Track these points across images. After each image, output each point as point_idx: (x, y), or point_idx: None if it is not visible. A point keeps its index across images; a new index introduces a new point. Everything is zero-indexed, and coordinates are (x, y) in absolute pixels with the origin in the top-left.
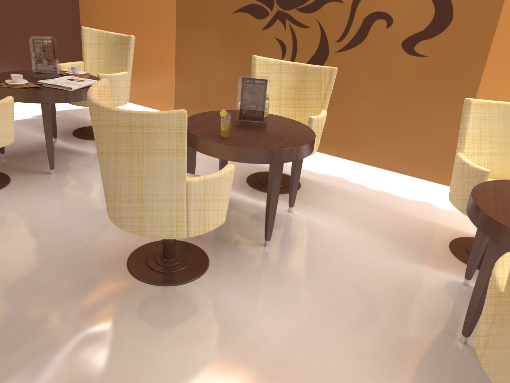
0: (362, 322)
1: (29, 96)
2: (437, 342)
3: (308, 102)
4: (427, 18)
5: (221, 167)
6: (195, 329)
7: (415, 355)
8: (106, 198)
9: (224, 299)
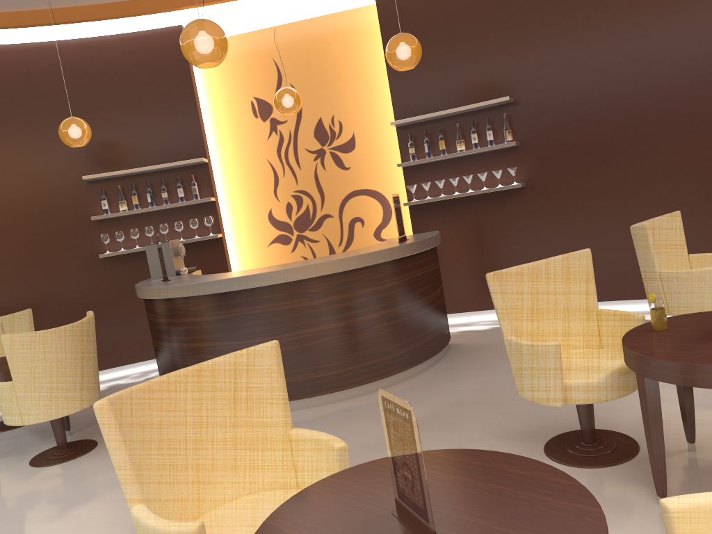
0: None
1: None
2: None
3: None
4: None
5: None
6: None
7: None
8: None
9: None
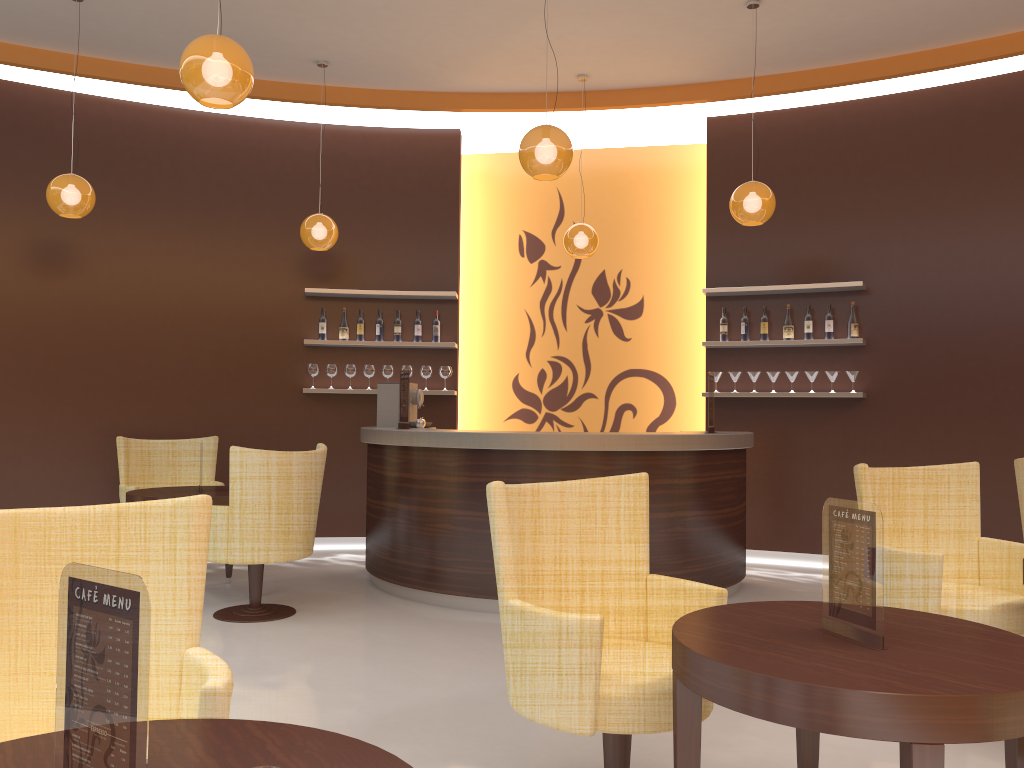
0: None
1: None
2: None
3: None
4: None
5: None
6: None
7: None
8: None
9: None
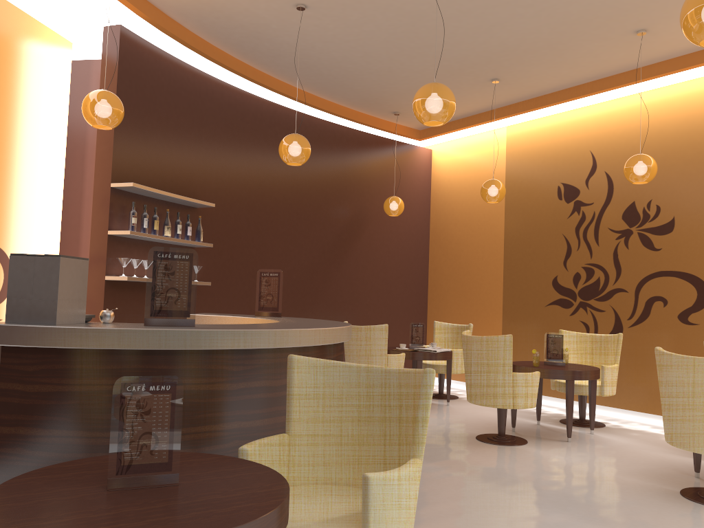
0: (626, 465)
1: (410, 355)
2: (676, 475)
3: (605, 361)
4: (692, 297)
5: (537, 402)
6: (518, 456)
7: (657, 475)
8: (468, 388)
9: (536, 451)
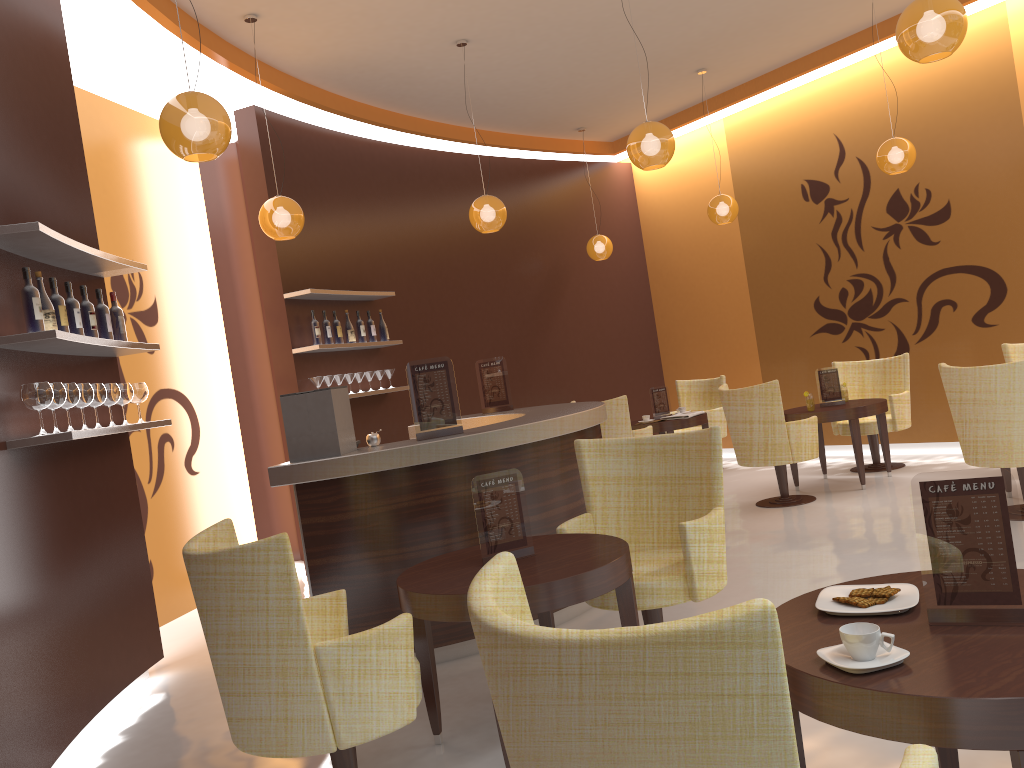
0: None
1: (658, 427)
2: None
3: (893, 390)
4: (985, 294)
5: (820, 452)
6: (808, 513)
7: None
8: (737, 450)
9: (828, 505)
